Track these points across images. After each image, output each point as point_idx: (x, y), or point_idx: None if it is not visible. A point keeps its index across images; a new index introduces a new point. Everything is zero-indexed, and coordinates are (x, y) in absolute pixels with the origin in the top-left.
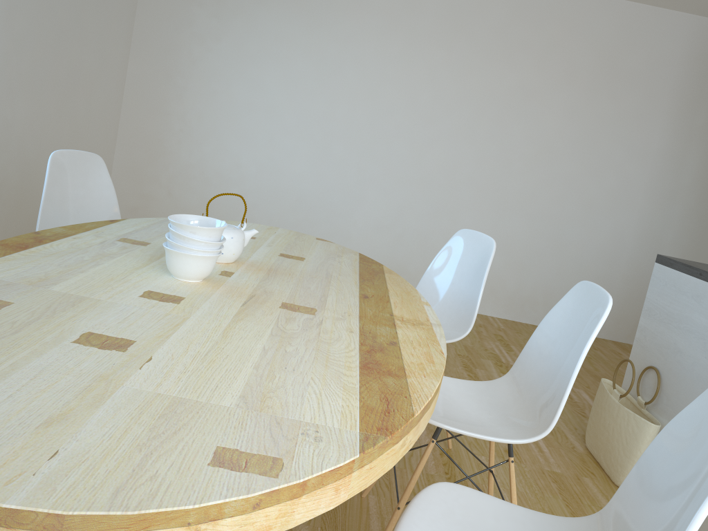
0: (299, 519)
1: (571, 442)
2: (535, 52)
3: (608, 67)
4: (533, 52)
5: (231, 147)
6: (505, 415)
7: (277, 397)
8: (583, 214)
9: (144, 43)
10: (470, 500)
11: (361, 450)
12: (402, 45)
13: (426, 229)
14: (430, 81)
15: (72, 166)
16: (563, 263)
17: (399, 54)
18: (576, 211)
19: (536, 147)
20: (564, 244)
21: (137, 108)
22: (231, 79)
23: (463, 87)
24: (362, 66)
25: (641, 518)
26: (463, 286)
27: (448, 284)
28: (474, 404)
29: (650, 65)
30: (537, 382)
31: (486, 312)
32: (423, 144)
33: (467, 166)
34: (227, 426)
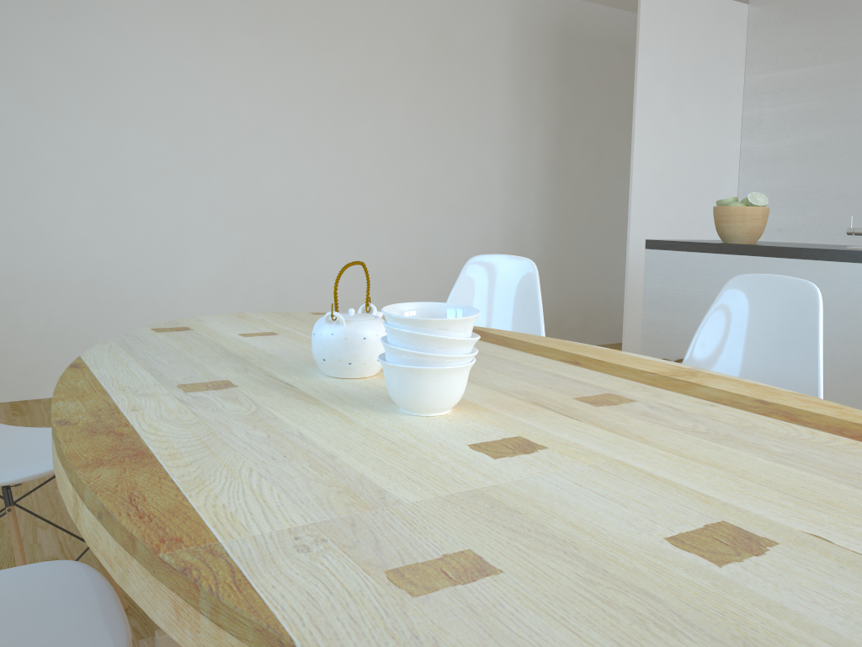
0: None
1: None
2: (364, 34)
3: (442, 47)
4: (361, 34)
5: None
6: None
7: None
8: (448, 221)
9: None
10: None
11: None
12: (199, 34)
13: (281, 278)
14: (246, 81)
15: None
16: (439, 281)
17: (197, 48)
18: (441, 219)
19: (386, 151)
20: (436, 259)
21: None
22: None
23: (289, 85)
24: (147, 68)
25: None
26: (505, 326)
27: None
28: None
29: (480, 42)
30: None
31: None
32: (254, 167)
33: (314, 187)
34: None
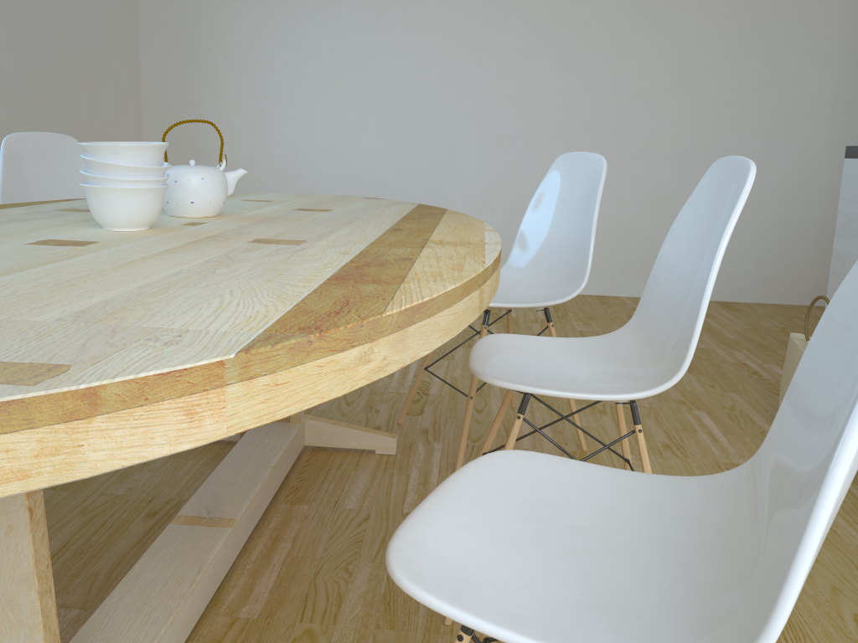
0: (100, 462)
1: (759, 426)
2: None
3: None
4: None
5: (282, 133)
6: (626, 371)
7: (145, 310)
8: (752, 144)
9: (154, 20)
10: (546, 471)
11: (244, 350)
12: None
13: None
14: (520, 2)
15: (36, 153)
16: None
17: None
18: (742, 142)
19: (674, 65)
20: None
21: (160, 104)
22: (268, 46)
23: (565, 3)
24: None
25: (809, 445)
26: (571, 229)
27: (552, 232)
28: (583, 364)
29: None
30: (669, 319)
31: (641, 294)
32: (524, 87)
33: (587, 107)
34: (10, 339)
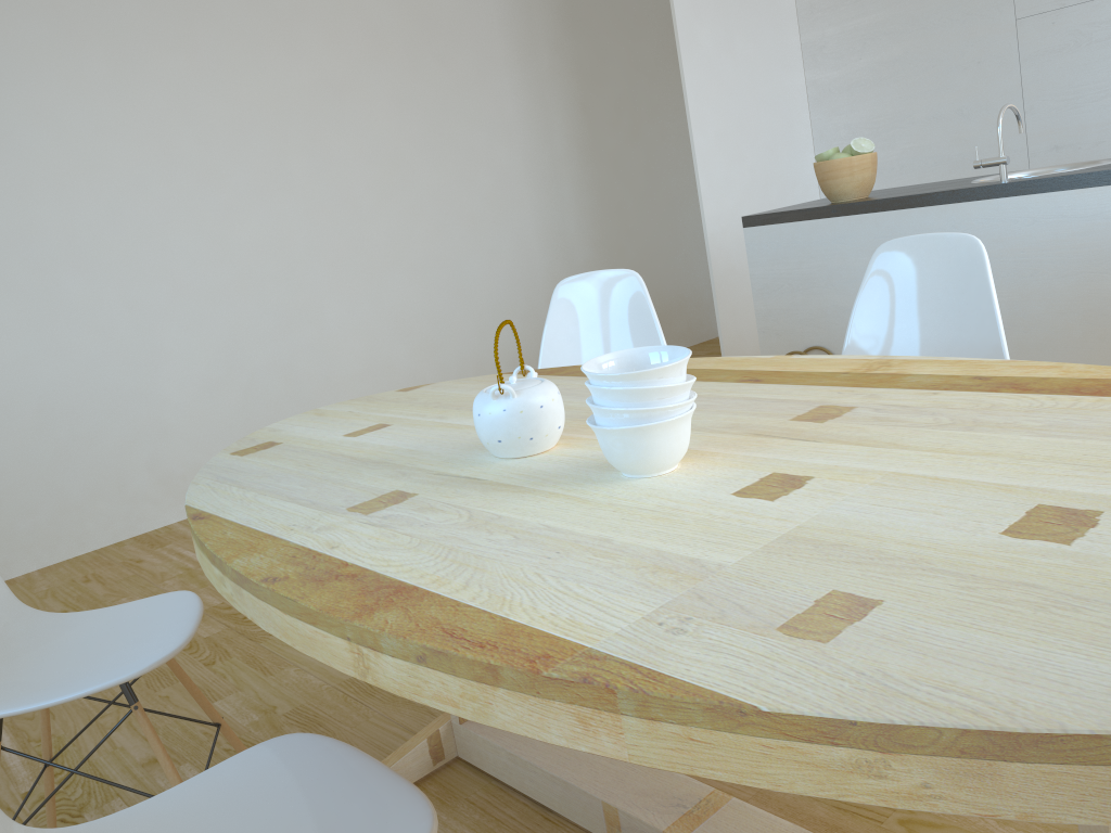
0: None
1: None
2: (319, 21)
3: (420, 19)
4: (316, 21)
5: None
6: None
7: None
8: (474, 238)
9: None
10: None
11: None
12: (106, 60)
13: (285, 354)
14: (182, 111)
15: None
16: (479, 315)
17: (108, 79)
18: (465, 238)
19: (380, 166)
20: (470, 289)
21: None
22: None
23: (240, 106)
24: (49, 117)
25: None
26: None
27: None
28: None
29: (465, 4)
30: None
31: None
32: (218, 220)
33: (301, 231)
34: None
